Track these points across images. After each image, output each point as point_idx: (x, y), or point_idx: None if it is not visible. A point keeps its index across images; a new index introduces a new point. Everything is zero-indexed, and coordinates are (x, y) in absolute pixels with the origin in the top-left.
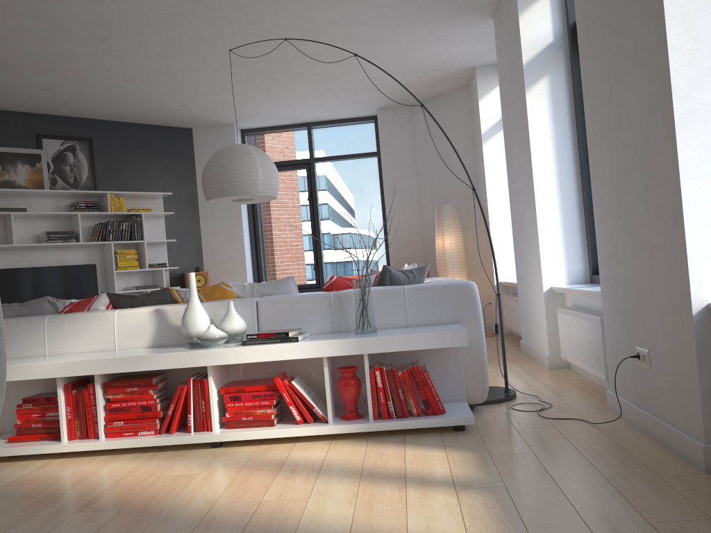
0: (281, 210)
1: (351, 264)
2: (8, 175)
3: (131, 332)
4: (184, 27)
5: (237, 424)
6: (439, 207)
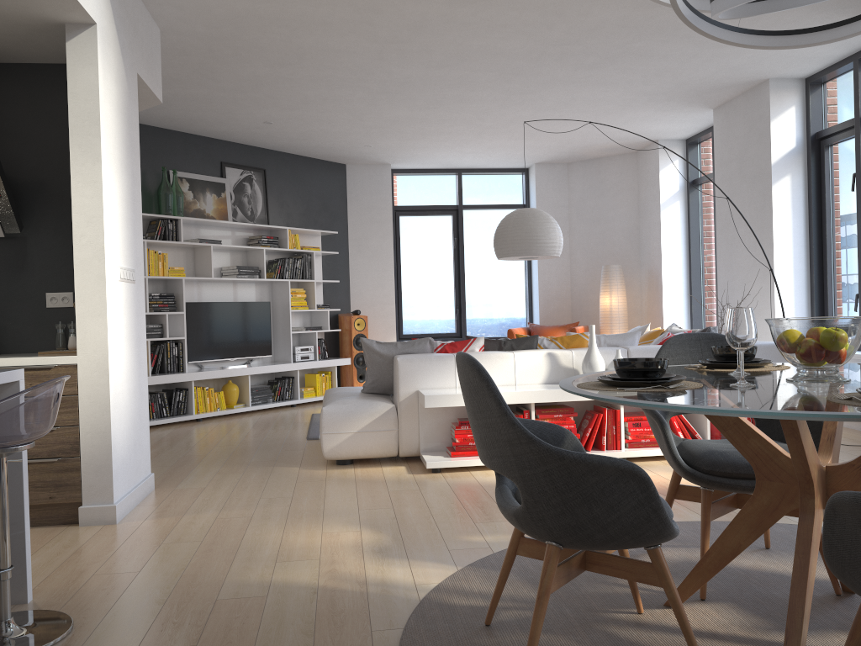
0: (424, 256)
1: (492, 315)
2: (199, 203)
3: (529, 370)
4: (465, 91)
5: (637, 445)
6: (608, 267)
